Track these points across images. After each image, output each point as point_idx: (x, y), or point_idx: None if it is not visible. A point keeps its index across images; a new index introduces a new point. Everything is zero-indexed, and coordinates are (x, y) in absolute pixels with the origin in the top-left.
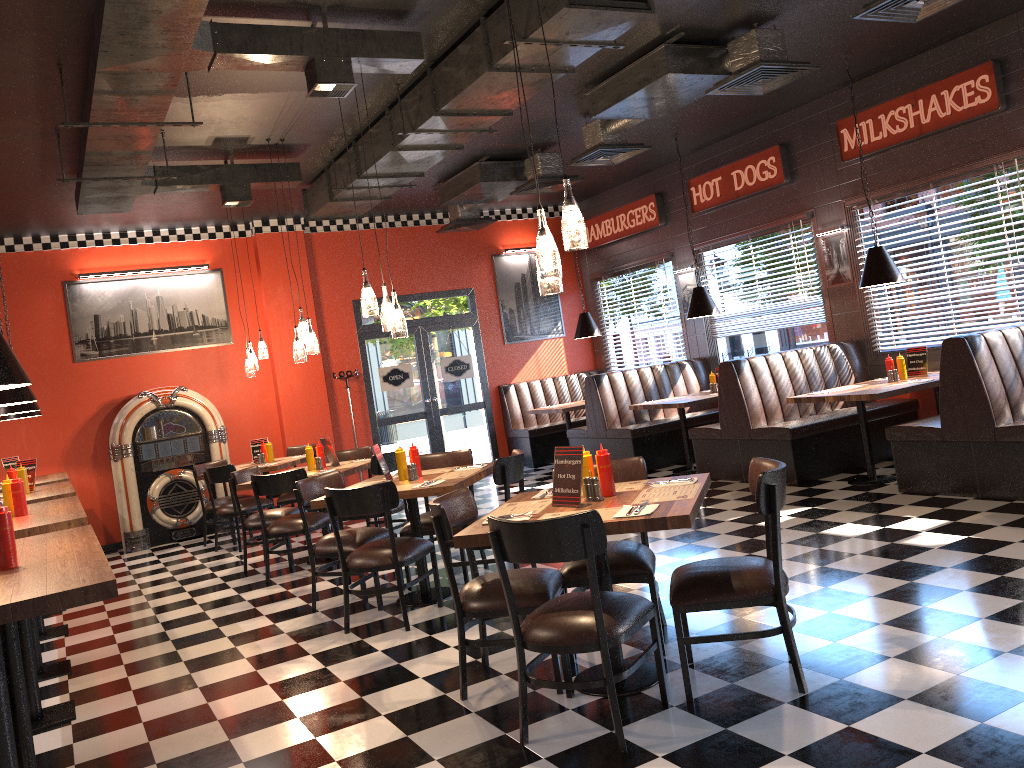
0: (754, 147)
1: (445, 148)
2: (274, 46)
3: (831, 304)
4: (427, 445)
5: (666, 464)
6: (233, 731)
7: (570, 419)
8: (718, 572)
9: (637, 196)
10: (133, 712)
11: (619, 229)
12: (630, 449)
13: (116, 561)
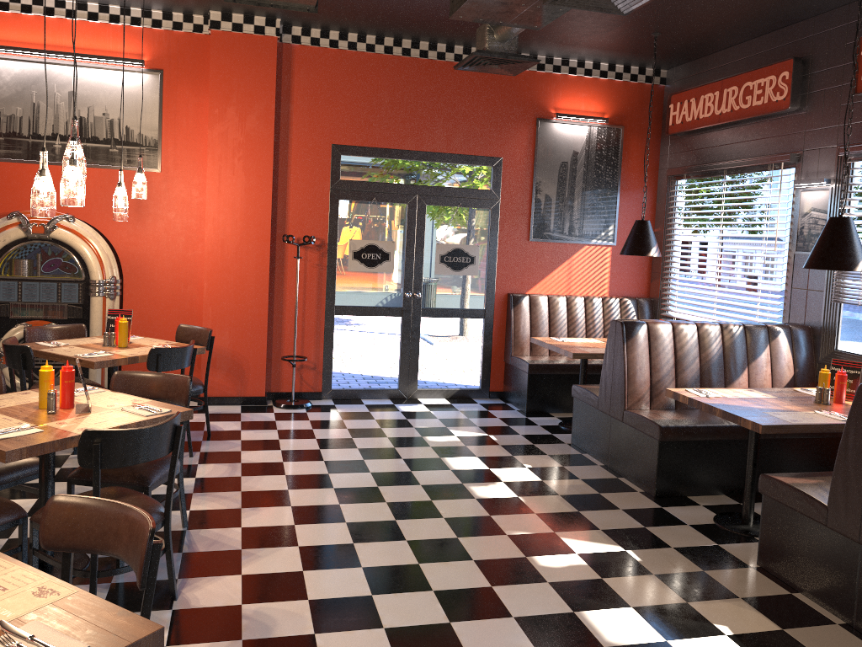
0: None
1: None
2: None
3: None
4: (396, 351)
5: (707, 490)
6: None
7: (587, 365)
8: None
9: (764, 62)
10: None
11: (724, 109)
12: (652, 455)
13: None
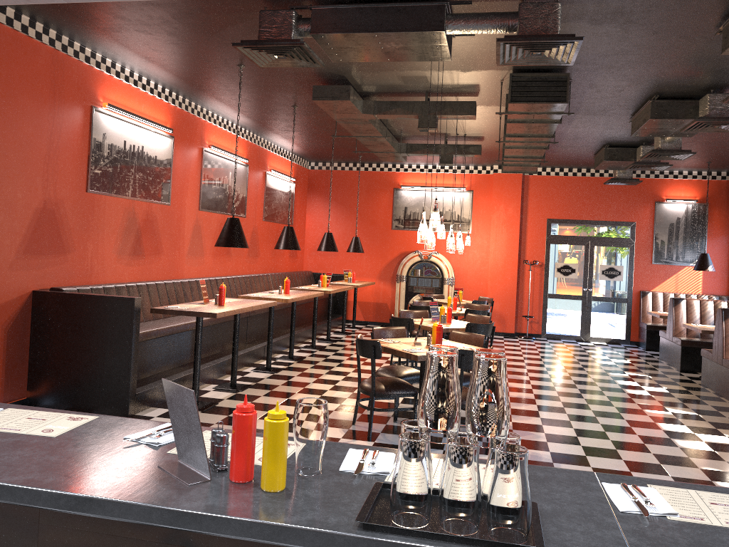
0: None
1: (536, 148)
2: (400, 111)
3: None
4: (578, 317)
5: None
6: (301, 391)
7: None
8: None
9: None
10: (291, 377)
11: None
12: (679, 353)
13: None
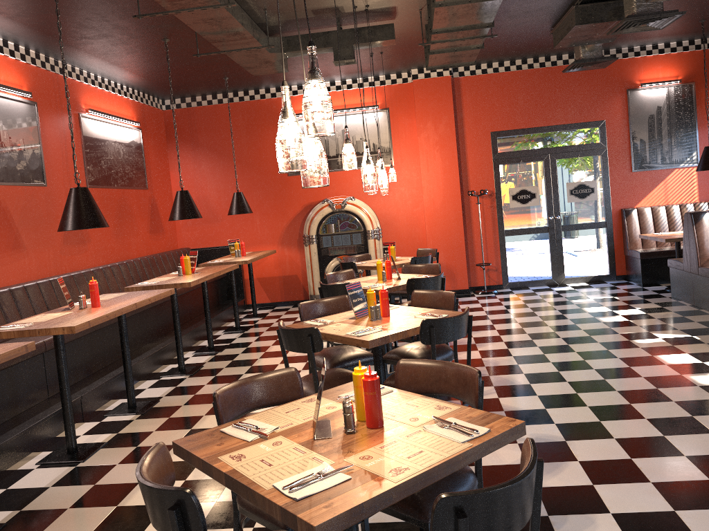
0: None
1: None
2: None
3: None
4: (547, 255)
5: None
6: (104, 525)
7: (680, 247)
8: None
9: None
10: (106, 470)
11: None
12: None
13: (296, 314)
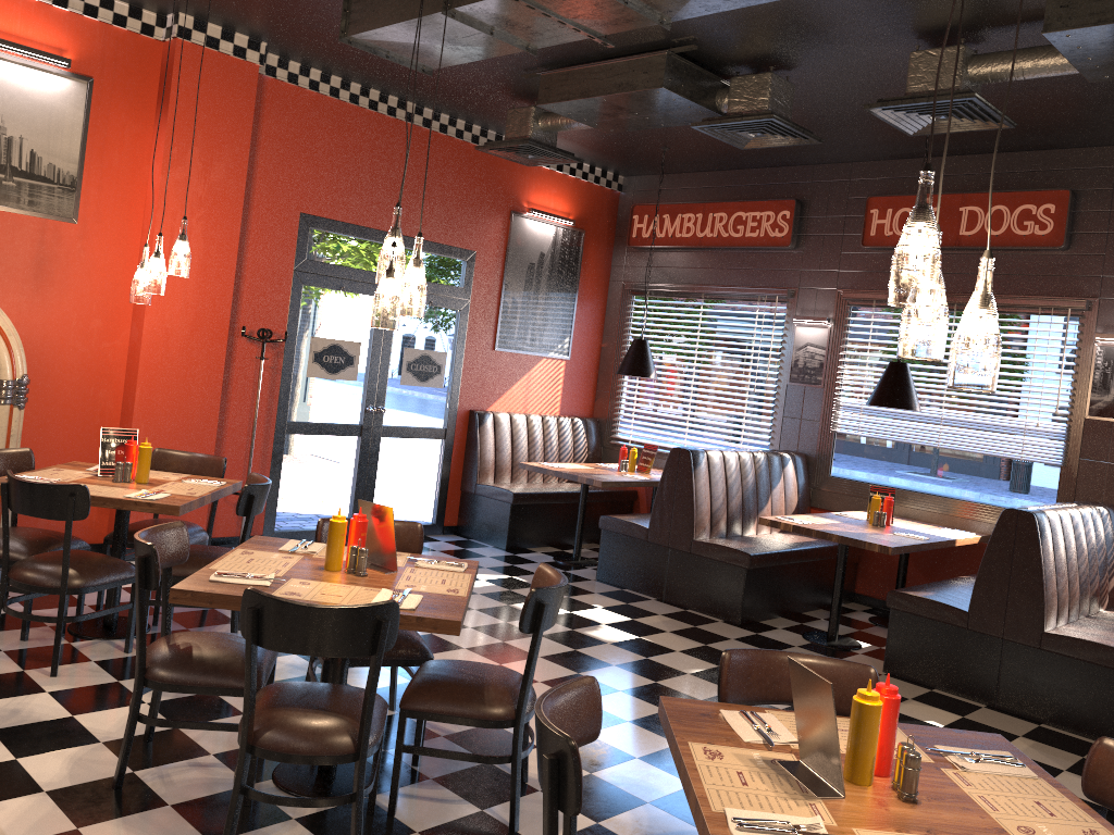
0: (1009, 182)
1: None
2: None
3: (1084, 443)
4: (350, 479)
5: (771, 614)
6: None
7: (588, 493)
8: None
9: (754, 195)
10: None
11: (709, 233)
12: (737, 584)
13: None
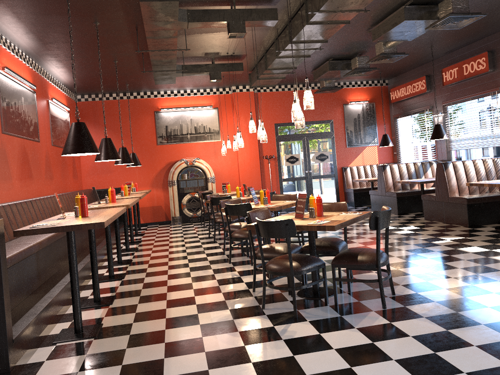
0: (476, 52)
1: (301, 57)
2: (212, 18)
3: None
4: (305, 192)
5: (414, 211)
6: (169, 290)
7: (373, 185)
8: (354, 253)
9: (417, 76)
10: (142, 279)
11: (407, 93)
12: (395, 202)
13: (167, 227)
